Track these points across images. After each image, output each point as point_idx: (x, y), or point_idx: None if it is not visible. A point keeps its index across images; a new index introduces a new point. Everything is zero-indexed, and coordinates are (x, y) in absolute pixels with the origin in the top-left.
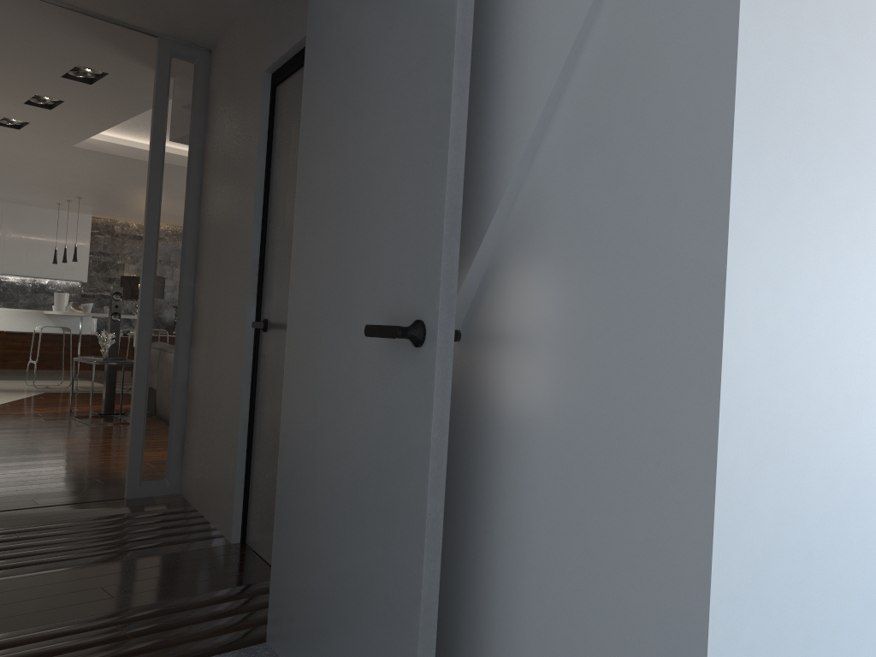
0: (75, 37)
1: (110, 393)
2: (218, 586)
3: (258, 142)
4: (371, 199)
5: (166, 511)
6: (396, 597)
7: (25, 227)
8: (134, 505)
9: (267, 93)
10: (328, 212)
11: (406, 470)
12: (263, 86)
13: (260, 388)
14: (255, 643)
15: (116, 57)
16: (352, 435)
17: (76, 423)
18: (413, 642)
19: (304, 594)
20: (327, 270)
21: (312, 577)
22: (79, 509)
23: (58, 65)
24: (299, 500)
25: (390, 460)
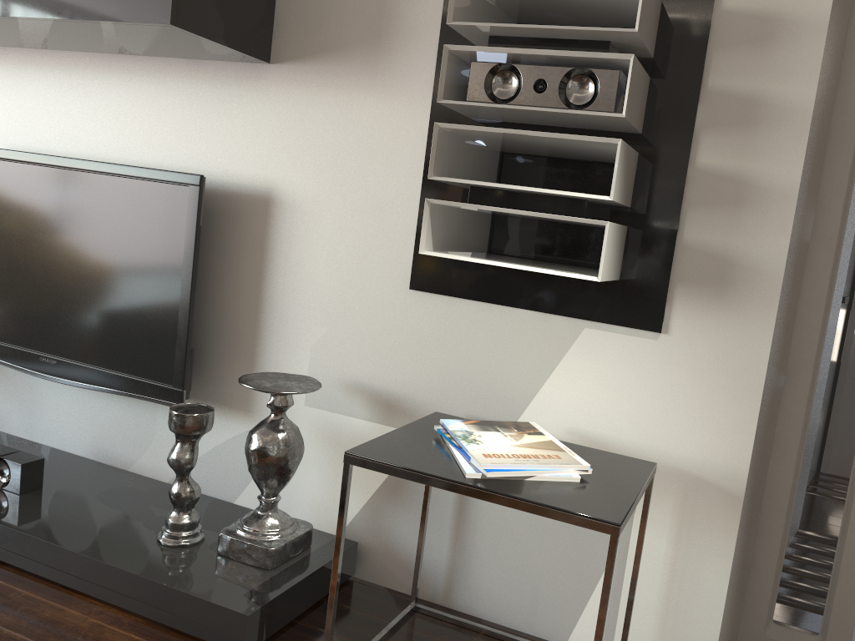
0: None
1: None
2: None
3: None
4: None
5: None
6: None
7: None
8: None
9: None
10: None
11: None
12: None
13: None
14: None
15: None
16: None
17: None
18: None
19: None
20: None
21: None
22: None
23: None
24: None
25: None
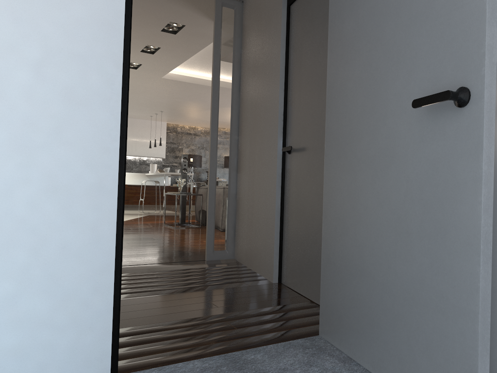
0: (171, 1)
1: (183, 212)
2: (275, 304)
3: (281, 40)
4: (402, 21)
5: (230, 267)
6: (450, 292)
7: (135, 130)
8: (211, 263)
9: (284, 10)
10: (359, 45)
11: (455, 199)
12: (282, 6)
13: (287, 188)
14: (312, 335)
15: (190, 13)
16: (393, 186)
17: (168, 227)
18: (472, 323)
19: (352, 300)
20: (360, 84)
21: (359, 288)
22: (184, 264)
23: (160, 23)
24: (344, 240)
25: (435, 195)
